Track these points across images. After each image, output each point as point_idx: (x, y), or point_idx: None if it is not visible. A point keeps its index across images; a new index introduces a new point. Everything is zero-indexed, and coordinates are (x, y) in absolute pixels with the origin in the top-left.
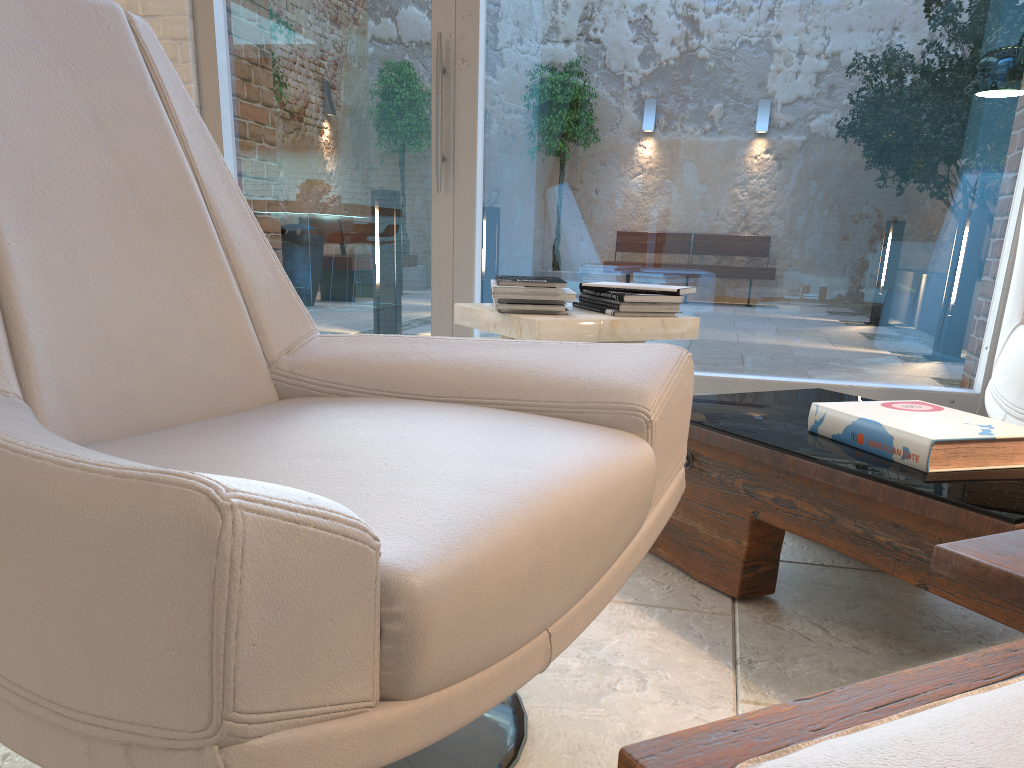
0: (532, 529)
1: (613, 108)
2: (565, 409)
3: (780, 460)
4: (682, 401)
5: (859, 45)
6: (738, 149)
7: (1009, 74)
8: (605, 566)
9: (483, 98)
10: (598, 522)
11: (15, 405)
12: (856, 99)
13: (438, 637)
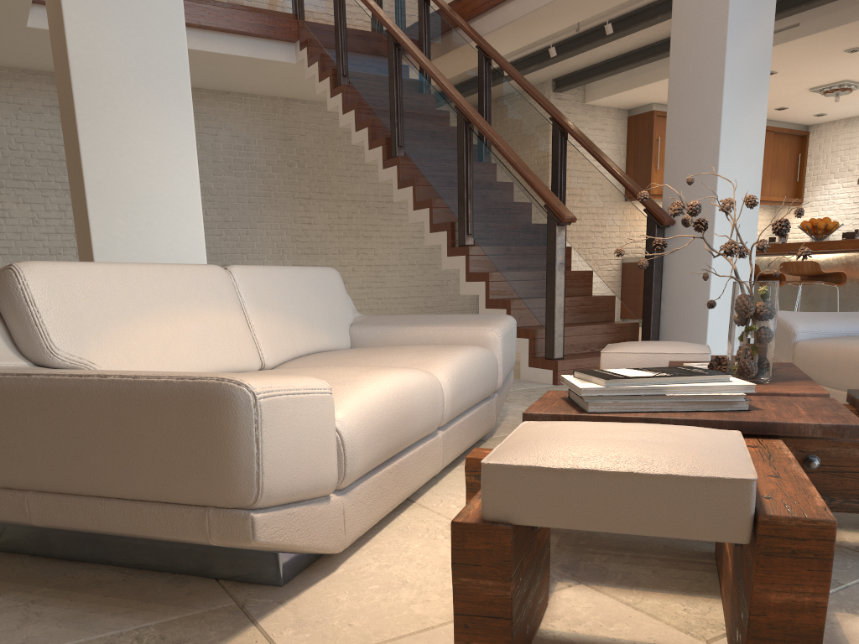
0: (834, 350)
1: None
2: None
3: None
4: None
5: None
6: None
7: None
8: None
9: None
10: None
11: None
12: None
13: (796, 359)
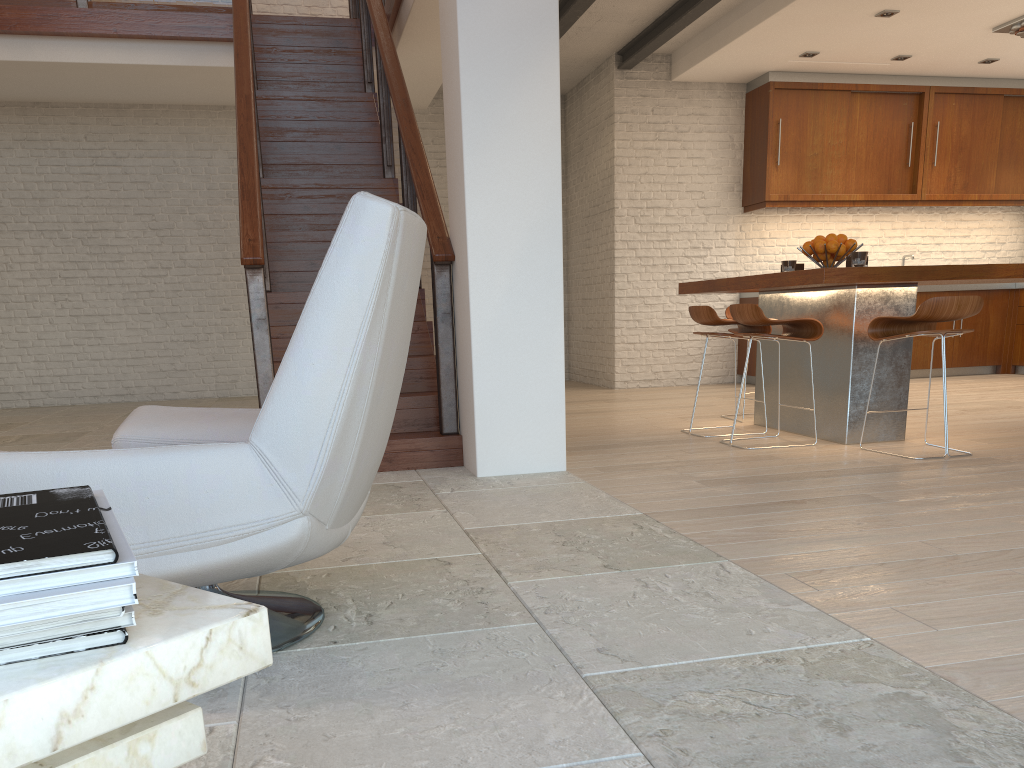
0: None
1: None
2: None
3: None
4: None
5: None
6: None
7: None
8: None
9: None
10: None
11: None
12: None
13: None
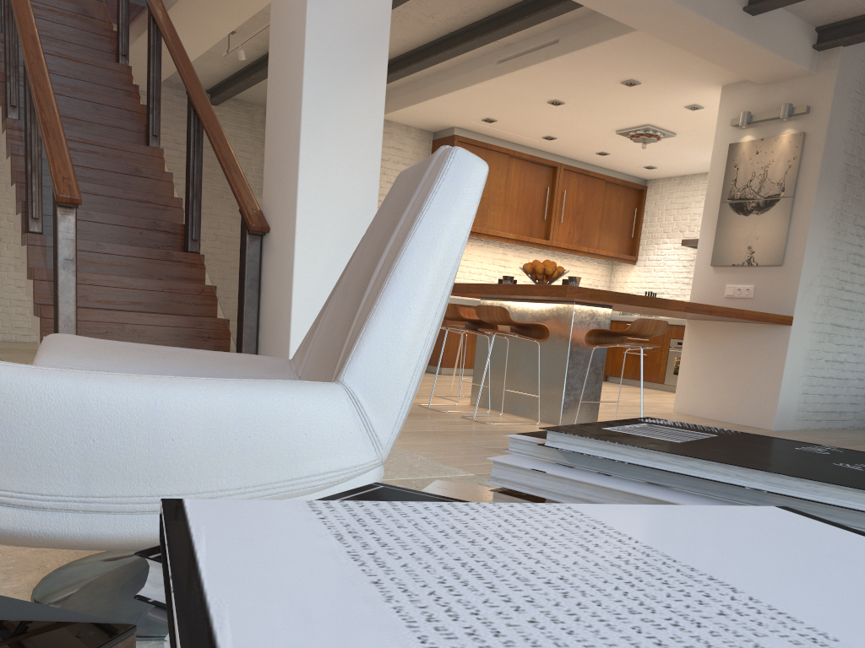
0: None
1: None
2: None
3: None
4: None
5: None
6: None
7: None
8: None
9: None
10: None
11: (273, 370)
12: None
13: None
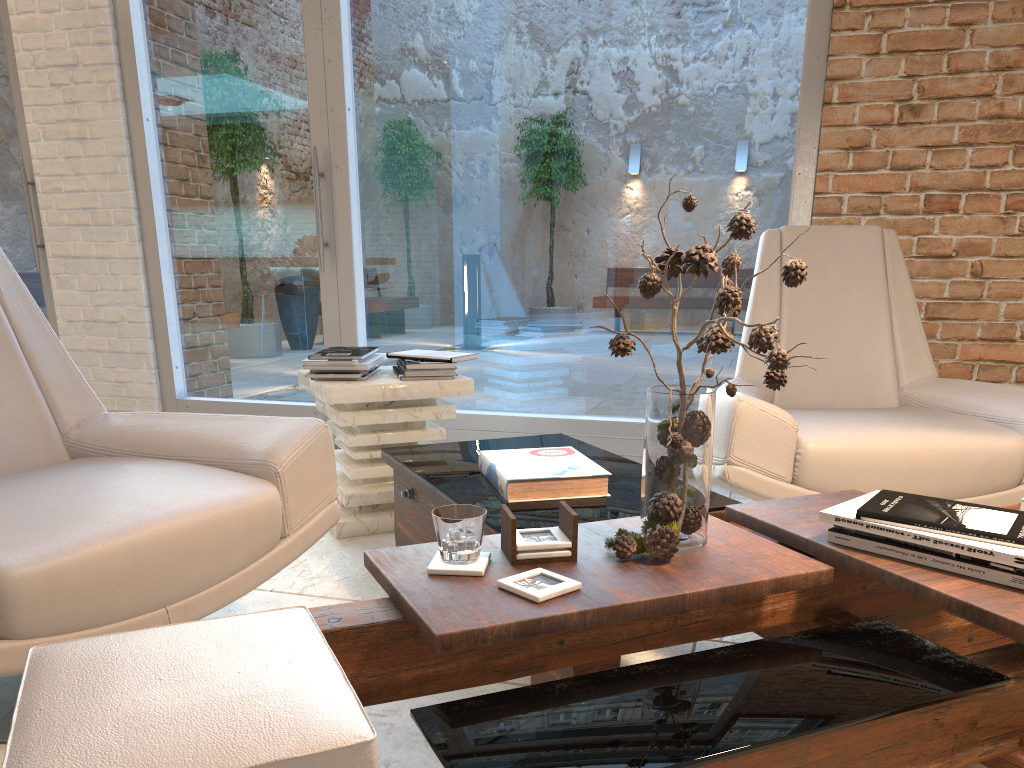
0: (123, 544)
1: (458, 200)
2: (236, 464)
3: (435, 494)
4: (319, 457)
5: (646, 145)
6: (559, 230)
7: (767, 165)
8: (227, 568)
9: (357, 194)
10: (203, 539)
11: None
12: (648, 188)
13: (27, 603)
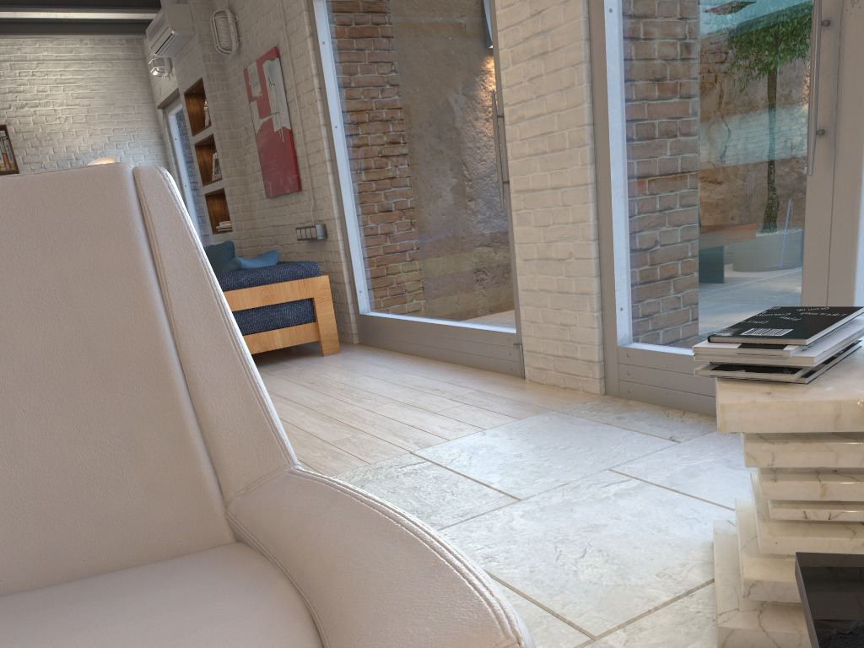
0: None
1: None
2: None
3: None
4: None
5: None
6: None
7: None
8: None
9: None
10: None
11: None
12: None
13: None
